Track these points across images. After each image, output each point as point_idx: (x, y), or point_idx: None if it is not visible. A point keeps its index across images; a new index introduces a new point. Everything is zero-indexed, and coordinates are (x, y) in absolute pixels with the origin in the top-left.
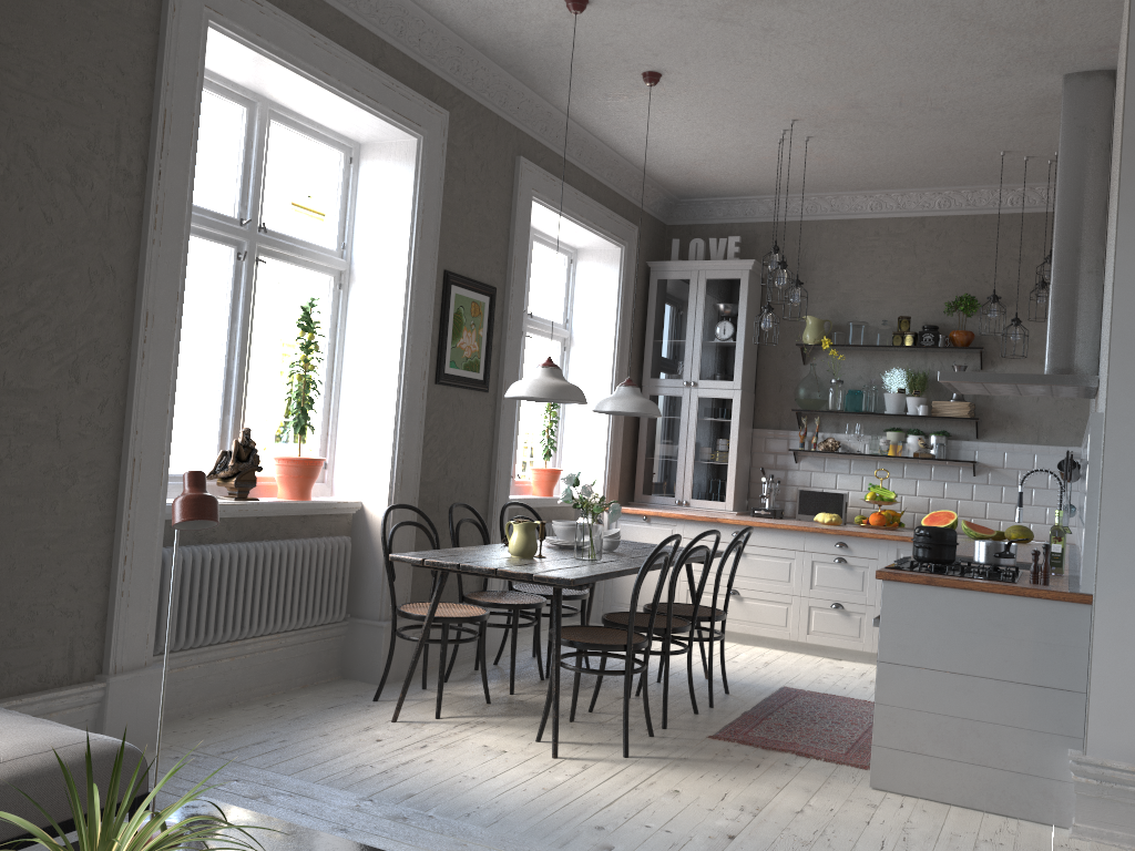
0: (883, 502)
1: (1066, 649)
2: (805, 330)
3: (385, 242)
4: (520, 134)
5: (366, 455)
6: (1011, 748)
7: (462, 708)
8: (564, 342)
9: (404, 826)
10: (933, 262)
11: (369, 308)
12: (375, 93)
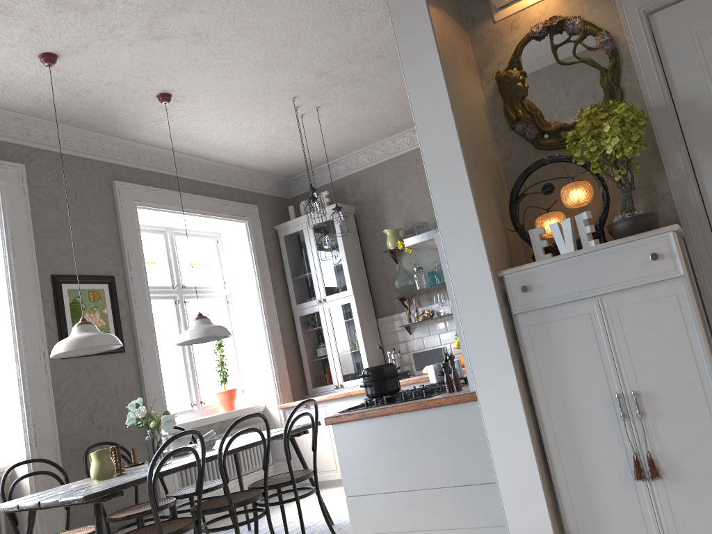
0: None
1: (475, 446)
2: (386, 240)
3: None
4: (113, 166)
5: (9, 428)
6: None
7: None
8: (227, 298)
9: None
10: None
11: None
12: None
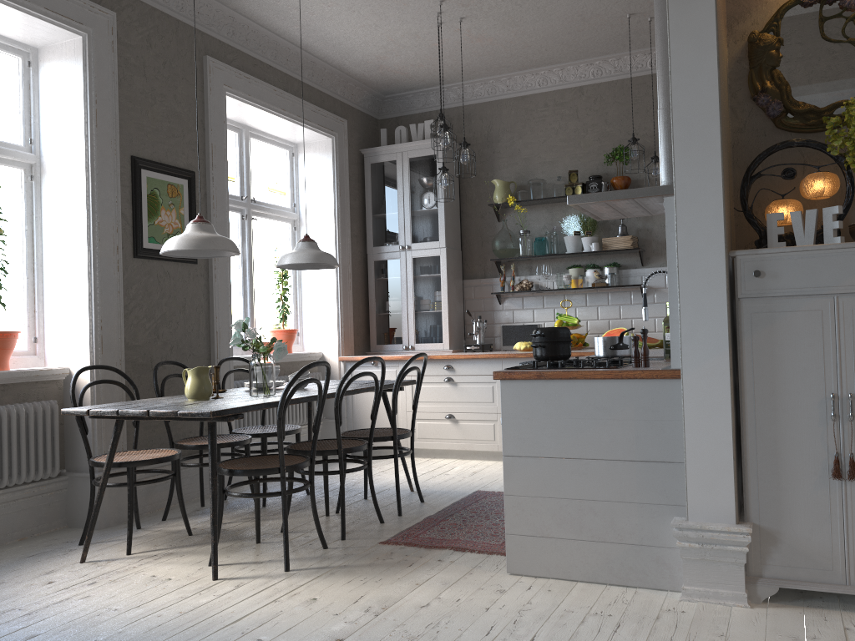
0: (568, 327)
1: (664, 424)
2: (494, 192)
3: (65, 133)
4: (205, 37)
5: (69, 326)
6: (625, 522)
7: (161, 542)
8: (294, 224)
9: None
10: (593, 123)
11: (59, 194)
12: None
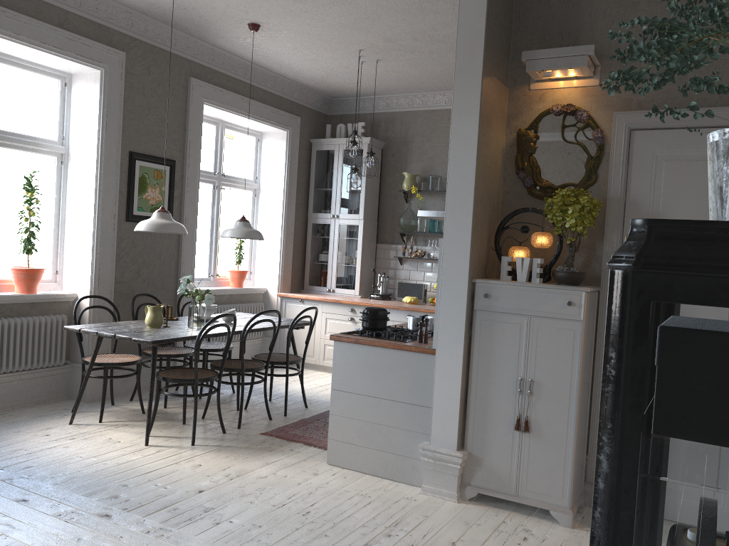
0: None
1: (425, 382)
2: (403, 181)
3: (85, 135)
4: (191, 63)
5: (78, 266)
6: (397, 441)
7: (123, 416)
8: (255, 191)
9: (5, 483)
10: None
11: (78, 176)
12: (60, 44)
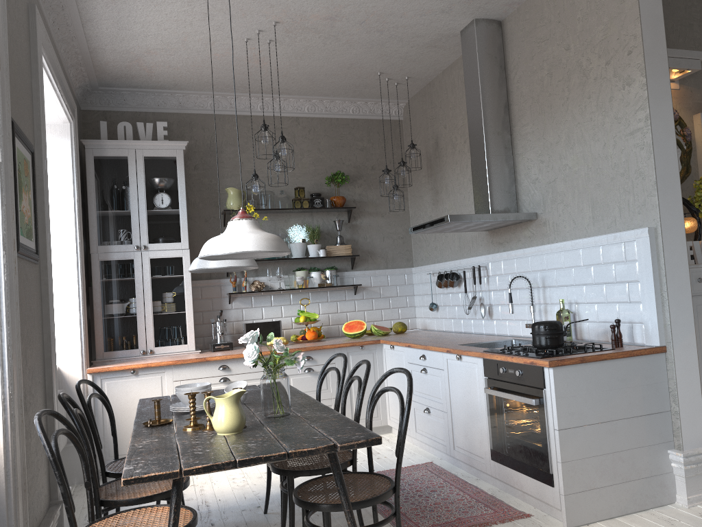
0: (313, 322)
1: (658, 385)
2: (229, 199)
3: None
4: None
5: None
6: (641, 462)
7: None
8: None
9: None
10: (309, 149)
11: None
12: None
